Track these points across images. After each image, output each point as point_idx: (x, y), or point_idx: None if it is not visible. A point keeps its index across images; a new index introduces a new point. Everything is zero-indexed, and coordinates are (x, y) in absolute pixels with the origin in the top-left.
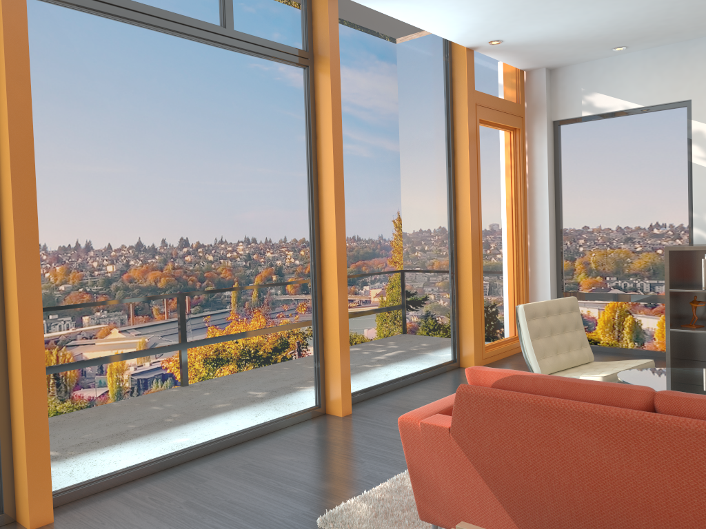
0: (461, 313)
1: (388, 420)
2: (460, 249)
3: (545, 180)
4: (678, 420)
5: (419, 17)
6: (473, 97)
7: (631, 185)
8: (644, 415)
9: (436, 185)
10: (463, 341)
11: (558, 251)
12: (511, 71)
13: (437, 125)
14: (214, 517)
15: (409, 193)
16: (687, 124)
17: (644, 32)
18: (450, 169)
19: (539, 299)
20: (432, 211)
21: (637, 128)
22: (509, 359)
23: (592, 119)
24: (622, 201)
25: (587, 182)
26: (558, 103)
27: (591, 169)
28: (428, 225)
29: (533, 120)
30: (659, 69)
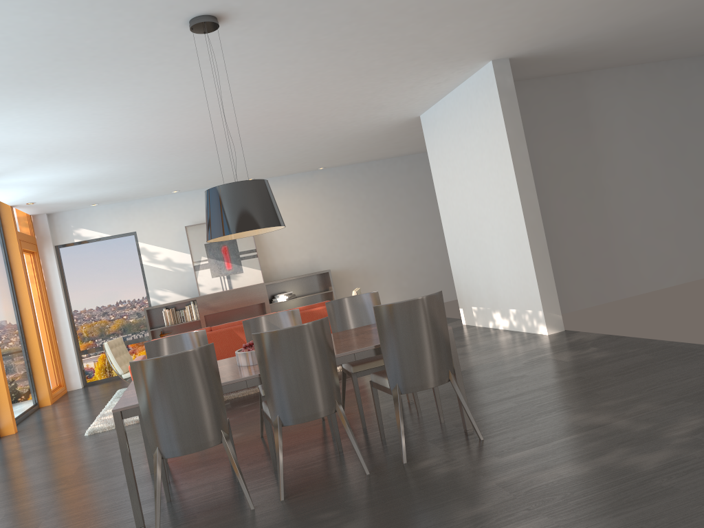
0: (35, 372)
1: (47, 424)
2: (27, 331)
3: (58, 282)
4: (219, 330)
5: (1, 194)
6: (18, 235)
7: (112, 279)
8: (211, 331)
9: (8, 292)
10: (40, 390)
11: (73, 325)
12: (23, 216)
13: (1, 254)
14: (35, 453)
15: (0, 299)
16: (136, 244)
17: (111, 198)
18: (12, 282)
19: (67, 358)
20: (10, 309)
21: (109, 247)
22: (64, 397)
23: (81, 243)
24: (108, 289)
25: (85, 281)
26: (57, 235)
27: (85, 273)
28: (10, 318)
29: (43, 246)
30: (116, 215)
